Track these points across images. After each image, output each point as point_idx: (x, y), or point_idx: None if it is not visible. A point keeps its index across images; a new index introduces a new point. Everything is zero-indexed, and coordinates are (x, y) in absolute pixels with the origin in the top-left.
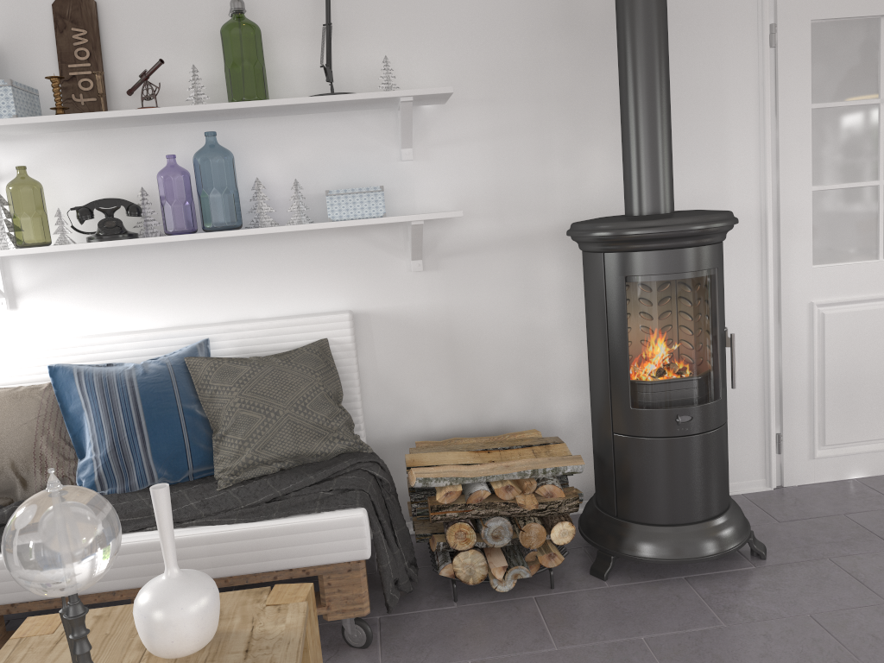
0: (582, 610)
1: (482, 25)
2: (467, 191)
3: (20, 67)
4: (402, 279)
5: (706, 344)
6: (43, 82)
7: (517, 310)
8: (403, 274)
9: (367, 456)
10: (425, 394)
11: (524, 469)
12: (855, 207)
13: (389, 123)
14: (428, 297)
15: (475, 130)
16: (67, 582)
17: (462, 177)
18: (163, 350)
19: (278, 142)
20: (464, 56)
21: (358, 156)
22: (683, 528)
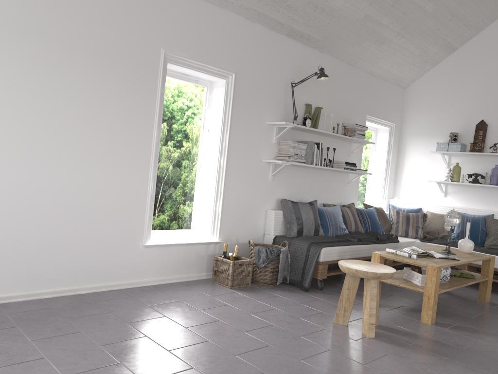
0: None
1: None
2: None
3: (463, 139)
4: None
5: None
6: (468, 143)
7: None
8: None
9: None
10: None
11: None
12: None
13: None
14: None
15: None
16: (451, 222)
17: None
18: (480, 214)
19: None
20: None
21: None
22: None
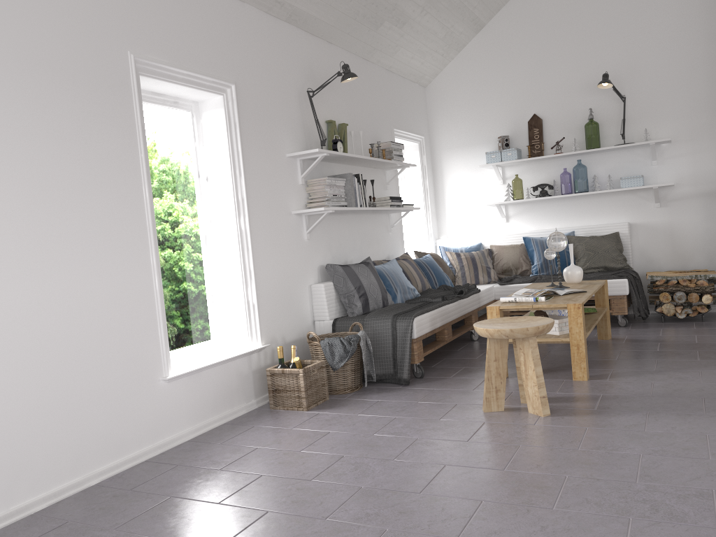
0: (711, 324)
1: (688, 112)
2: (680, 175)
3: (516, 142)
4: (651, 210)
5: None
6: (522, 147)
7: (702, 223)
8: (651, 209)
9: (630, 269)
10: (659, 256)
11: (691, 274)
12: None
13: (647, 152)
14: (662, 217)
15: (684, 152)
16: (559, 246)
17: (678, 170)
18: None
19: (603, 161)
20: (680, 124)
21: (634, 164)
22: None
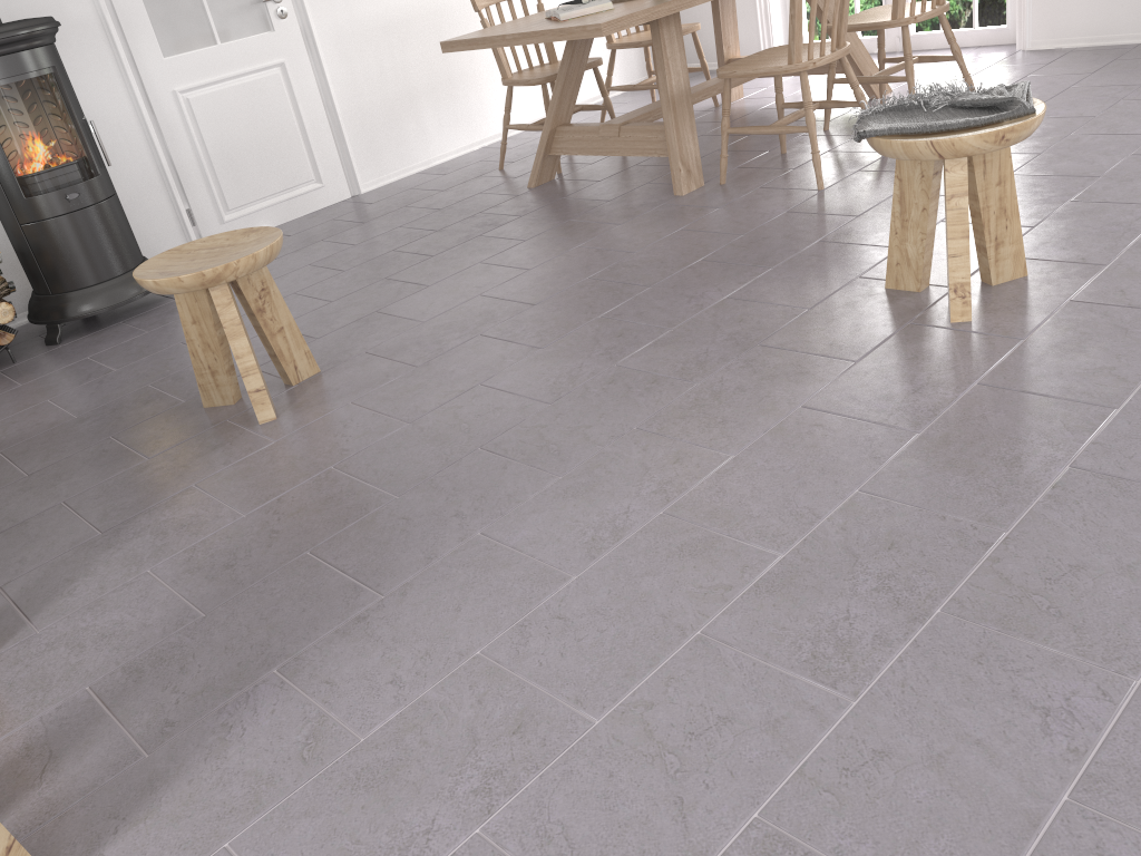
0: (41, 363)
1: None
2: None
3: None
4: None
5: (69, 131)
6: None
7: None
8: None
9: None
10: None
11: None
12: (183, 1)
13: None
14: None
15: None
16: None
17: None
18: None
19: None
20: None
21: None
22: (106, 284)
